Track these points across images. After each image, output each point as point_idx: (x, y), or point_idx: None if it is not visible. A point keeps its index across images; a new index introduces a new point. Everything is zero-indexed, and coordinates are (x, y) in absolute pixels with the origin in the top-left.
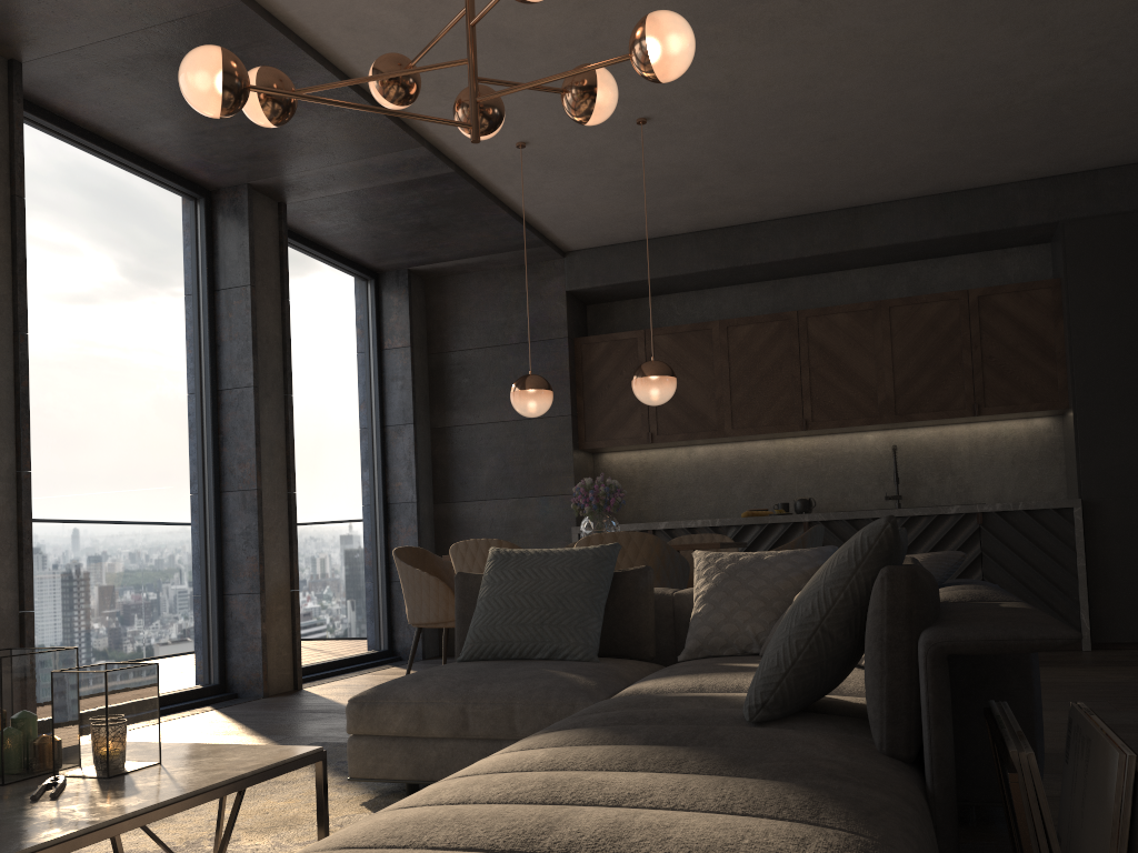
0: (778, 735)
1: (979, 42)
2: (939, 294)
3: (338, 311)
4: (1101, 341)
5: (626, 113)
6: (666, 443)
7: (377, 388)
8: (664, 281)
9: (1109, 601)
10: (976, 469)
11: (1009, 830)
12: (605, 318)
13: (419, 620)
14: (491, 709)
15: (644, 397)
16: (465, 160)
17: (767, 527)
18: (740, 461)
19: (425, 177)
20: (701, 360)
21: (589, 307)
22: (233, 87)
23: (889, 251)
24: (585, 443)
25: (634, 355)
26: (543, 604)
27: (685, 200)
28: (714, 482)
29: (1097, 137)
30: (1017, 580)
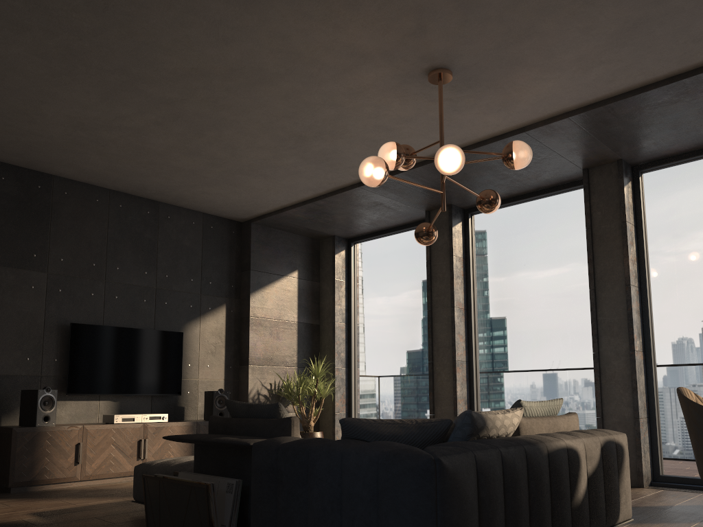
0: None
1: None
2: None
3: None
4: None
5: None
6: None
7: None
8: None
9: None
10: None
11: None
12: None
13: None
14: None
15: None
16: None
17: None
18: None
19: None
20: None
21: None
22: (417, 237)
23: None
24: None
25: None
26: None
27: None
28: None
29: None
30: None
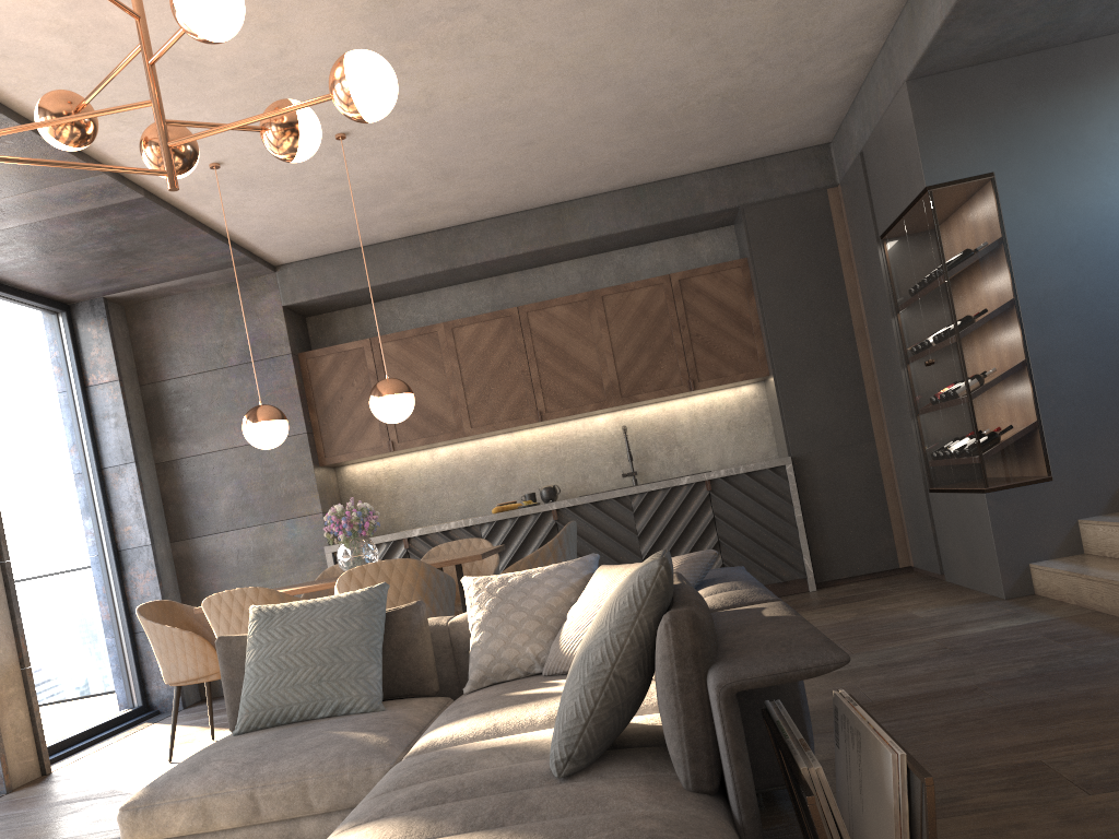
0: (591, 793)
1: (654, 52)
2: (645, 281)
3: (29, 351)
4: (789, 312)
5: (324, 130)
6: (408, 449)
7: (87, 428)
8: (383, 288)
9: (825, 544)
10: (698, 438)
11: (798, 817)
12: (327, 329)
13: (177, 678)
14: (283, 789)
15: (384, 416)
16: (154, 184)
17: (518, 519)
18: (483, 457)
19: (111, 204)
20: (432, 363)
21: (309, 319)
22: None
23: (595, 243)
24: (325, 459)
25: (363, 365)
26: (318, 660)
27: (394, 208)
28: (460, 481)
29: (762, 129)
30: (747, 537)
